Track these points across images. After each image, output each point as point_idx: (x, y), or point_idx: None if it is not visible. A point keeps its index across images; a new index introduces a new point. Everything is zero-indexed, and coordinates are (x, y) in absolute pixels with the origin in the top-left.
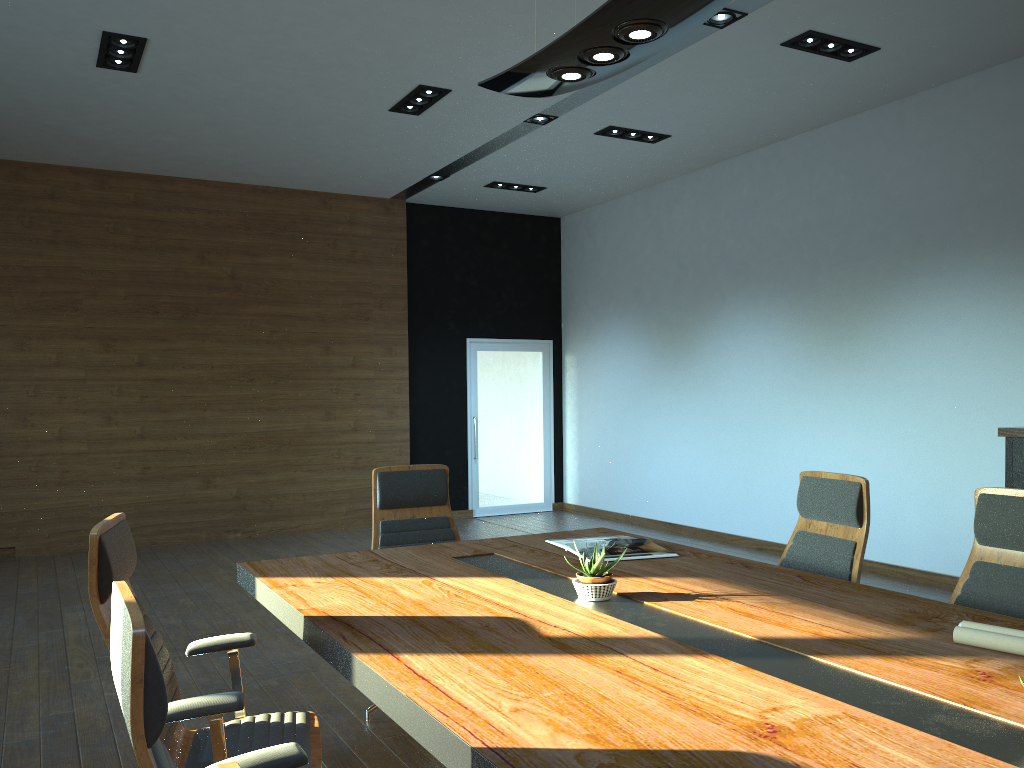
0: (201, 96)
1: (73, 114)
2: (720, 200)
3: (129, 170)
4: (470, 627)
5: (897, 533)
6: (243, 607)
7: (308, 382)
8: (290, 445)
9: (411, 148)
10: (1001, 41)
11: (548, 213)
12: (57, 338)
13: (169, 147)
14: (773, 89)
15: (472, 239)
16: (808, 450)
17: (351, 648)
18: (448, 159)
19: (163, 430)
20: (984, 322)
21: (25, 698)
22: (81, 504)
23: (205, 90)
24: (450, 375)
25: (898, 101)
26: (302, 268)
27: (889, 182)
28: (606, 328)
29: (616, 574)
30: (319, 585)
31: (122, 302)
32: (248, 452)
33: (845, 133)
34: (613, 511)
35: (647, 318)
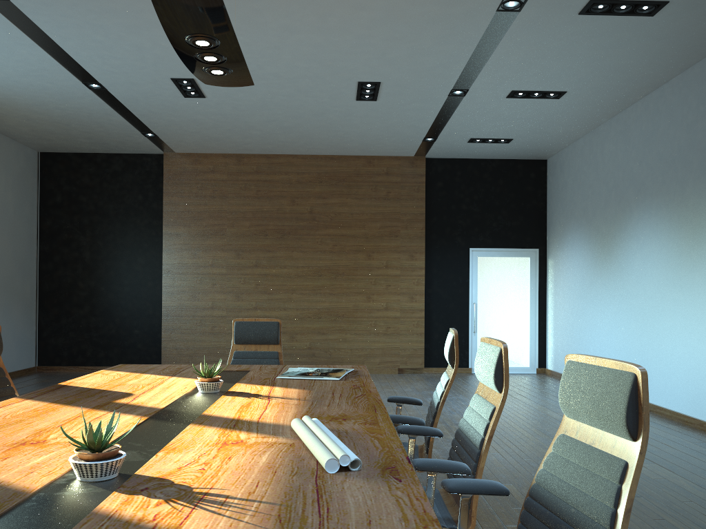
0: (248, 106)
1: (198, 124)
2: (630, 135)
3: (253, 152)
4: (99, 395)
5: None
6: None
7: (356, 277)
8: (343, 317)
9: (394, 122)
10: None
11: (534, 157)
12: (213, 250)
13: (260, 137)
14: (611, 46)
15: (475, 179)
16: (679, 331)
17: (22, 395)
18: (425, 126)
19: (267, 305)
20: None
21: None
22: (222, 346)
23: (247, 102)
24: (456, 273)
25: None
26: (354, 205)
27: None
28: (568, 238)
29: (266, 384)
30: (113, 374)
31: (247, 229)
32: (317, 320)
33: (703, 71)
34: None
35: (590, 229)
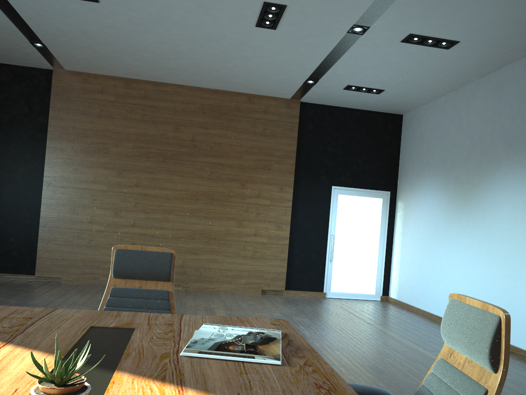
0: (144, 20)
1: (89, 37)
2: (503, 93)
3: (142, 78)
4: None
5: None
6: None
7: (230, 204)
8: (215, 239)
9: (284, 58)
10: None
11: (393, 111)
12: (95, 167)
13: (151, 61)
14: None
15: (341, 125)
16: None
17: None
18: (311, 67)
19: (145, 223)
20: None
21: None
22: (97, 259)
23: (143, 15)
24: (319, 207)
25: None
26: (233, 137)
27: None
28: (422, 184)
29: (167, 377)
30: None
31: (131, 150)
32: (190, 241)
33: None
34: (416, 307)
35: (448, 178)
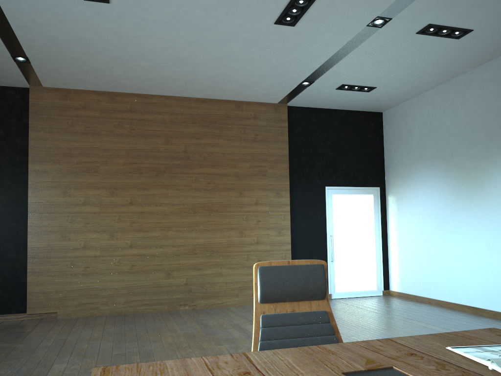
0: (153, 22)
1: (83, 47)
2: None
3: (127, 91)
4: None
5: None
6: None
7: (229, 214)
8: (218, 252)
9: (289, 59)
10: None
11: (375, 109)
12: (84, 188)
13: (144, 70)
14: None
15: (327, 126)
16: None
17: None
18: (313, 67)
19: (143, 243)
20: None
21: None
22: (95, 287)
23: (155, 16)
24: (315, 209)
25: None
26: (225, 145)
27: None
28: (417, 177)
29: None
30: None
31: (121, 167)
32: (193, 256)
33: None
34: (426, 297)
35: (448, 167)
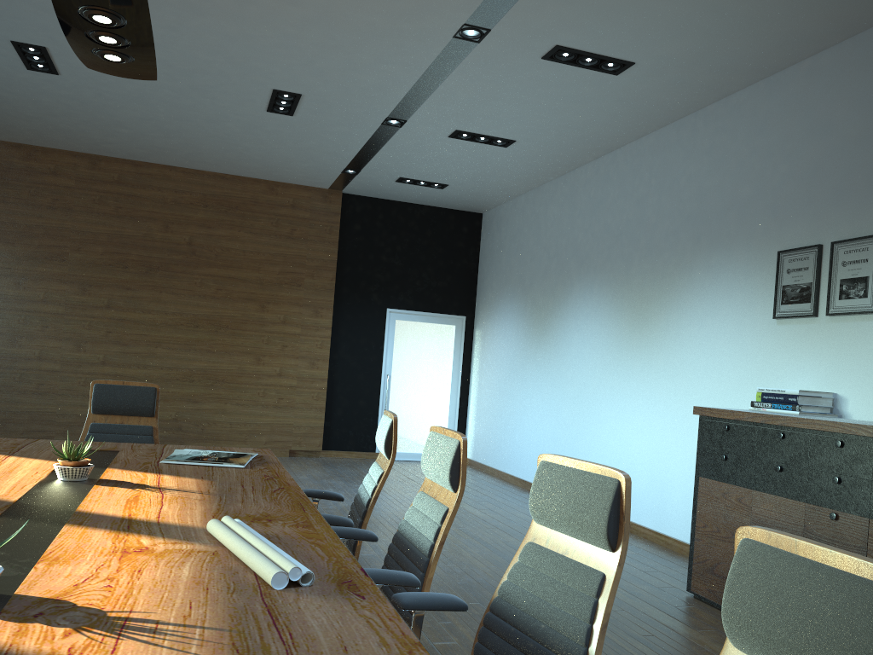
0: (119, 95)
1: (41, 108)
2: (577, 200)
3: (115, 156)
4: None
5: (664, 504)
6: None
7: (244, 332)
8: (223, 382)
9: (310, 145)
10: (744, 57)
11: (469, 208)
12: (46, 281)
13: (129, 137)
14: (570, 100)
15: (400, 226)
16: (613, 423)
17: None
18: (347, 155)
19: (121, 359)
20: (735, 314)
21: None
22: (50, 411)
23: (118, 90)
24: (369, 338)
25: (693, 114)
26: (248, 240)
27: (682, 185)
28: (501, 308)
29: (149, 470)
30: None
31: (99, 257)
32: (188, 384)
33: (658, 142)
34: (492, 467)
35: (525, 300)
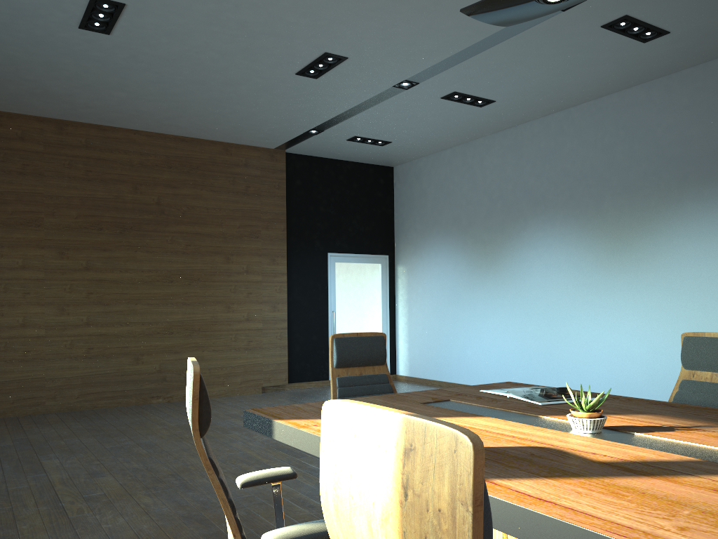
0: (155, 57)
1: (49, 70)
2: (523, 151)
3: (82, 120)
4: (519, 455)
5: (671, 390)
6: (188, 453)
7: (213, 283)
8: (199, 331)
9: (302, 107)
10: None
11: (386, 163)
12: (23, 247)
13: (118, 101)
14: (581, 64)
15: (332, 180)
16: (597, 331)
17: None
18: (327, 117)
19: (104, 319)
20: None
21: (34, 531)
22: (39, 376)
23: (159, 52)
24: (316, 280)
25: (665, 77)
26: (210, 198)
27: (659, 134)
28: (431, 246)
29: None
30: None
31: (74, 220)
32: (168, 336)
33: (623, 100)
34: (437, 380)
35: (464, 237)
